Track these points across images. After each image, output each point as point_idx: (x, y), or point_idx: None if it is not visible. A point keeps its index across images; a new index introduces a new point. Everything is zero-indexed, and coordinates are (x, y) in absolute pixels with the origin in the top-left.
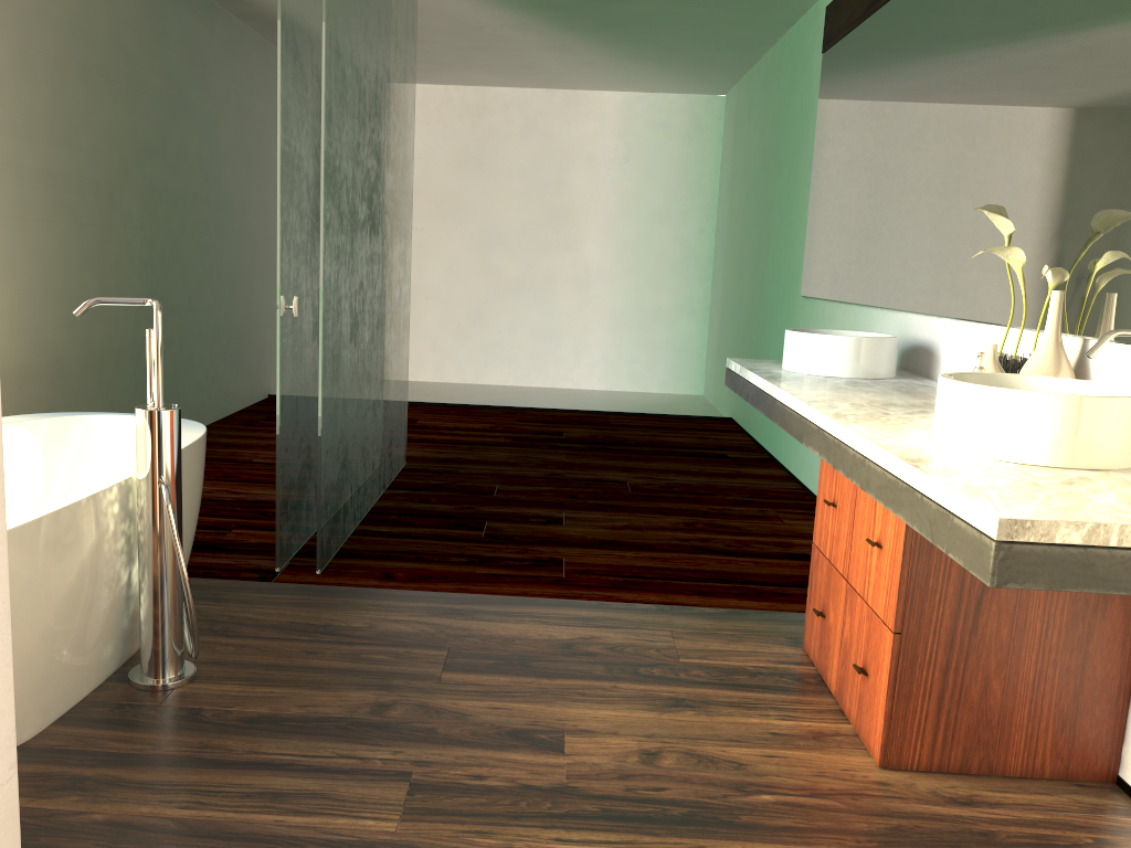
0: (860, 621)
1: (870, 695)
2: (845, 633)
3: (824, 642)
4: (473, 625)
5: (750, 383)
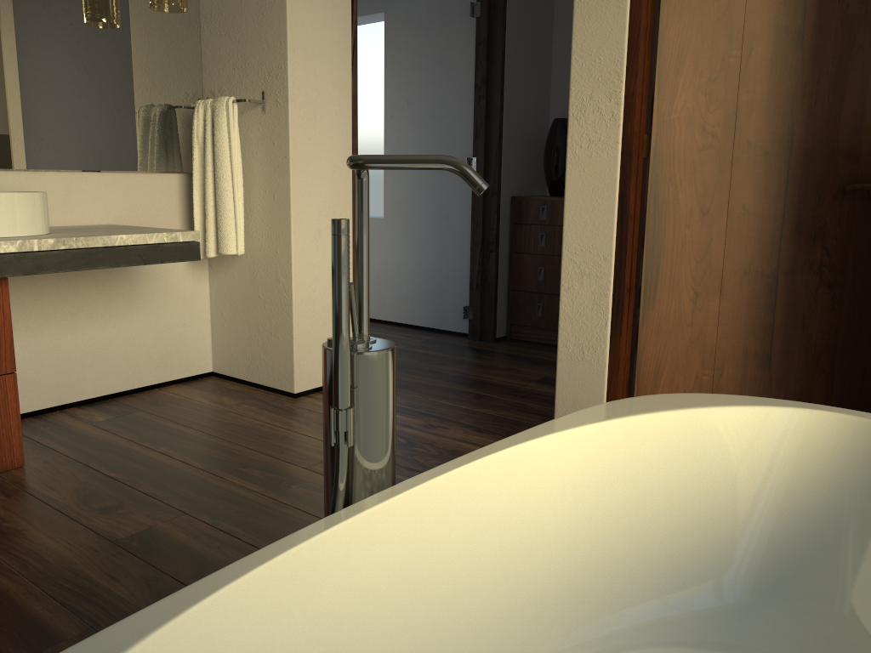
0: None
1: None
2: None
3: None
4: None
5: None
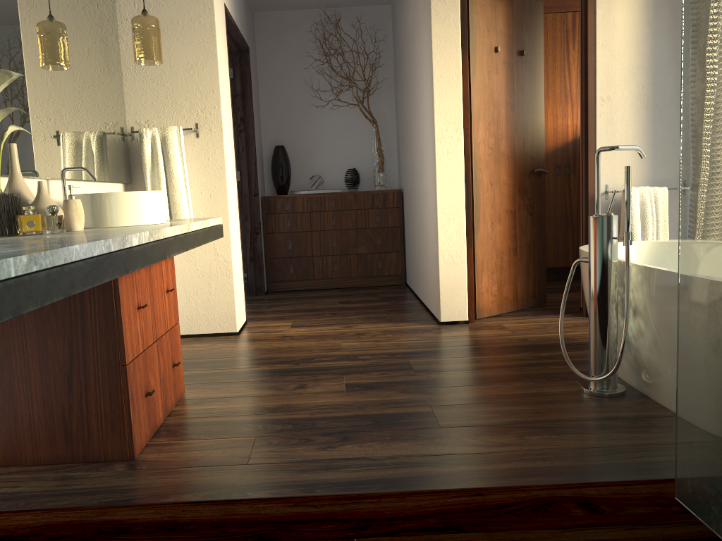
0: (167, 346)
1: (177, 369)
2: (161, 371)
3: (151, 408)
4: (434, 448)
5: (74, 263)
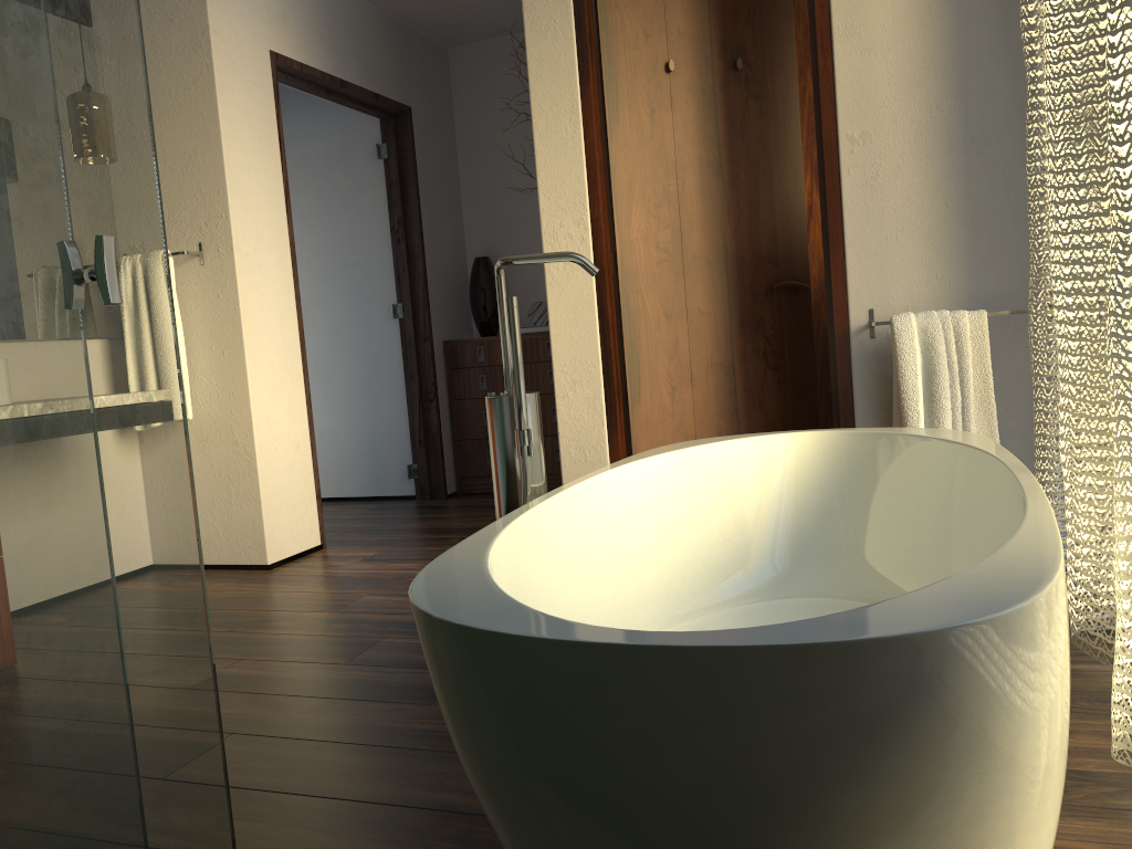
0: None
1: None
2: None
3: None
4: None
5: None
